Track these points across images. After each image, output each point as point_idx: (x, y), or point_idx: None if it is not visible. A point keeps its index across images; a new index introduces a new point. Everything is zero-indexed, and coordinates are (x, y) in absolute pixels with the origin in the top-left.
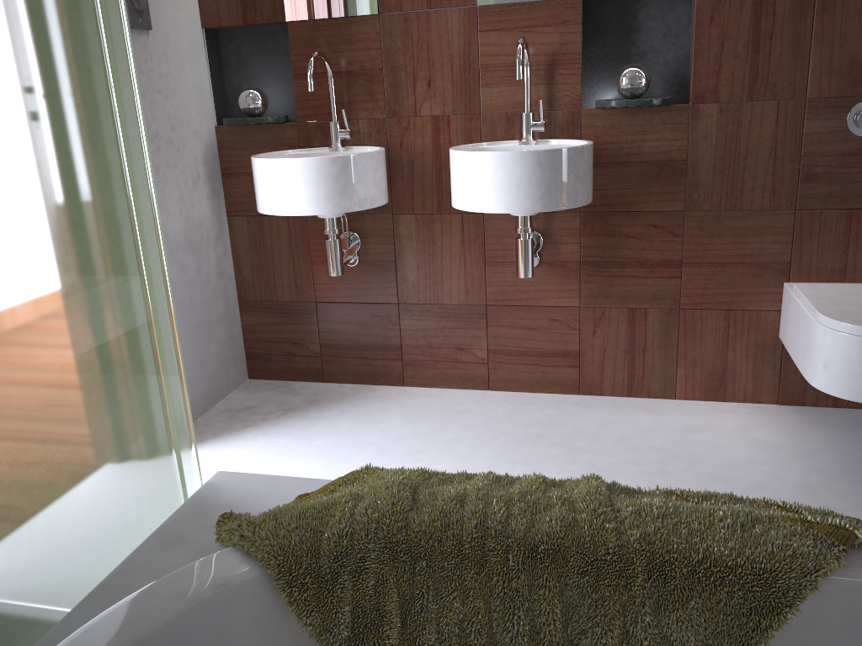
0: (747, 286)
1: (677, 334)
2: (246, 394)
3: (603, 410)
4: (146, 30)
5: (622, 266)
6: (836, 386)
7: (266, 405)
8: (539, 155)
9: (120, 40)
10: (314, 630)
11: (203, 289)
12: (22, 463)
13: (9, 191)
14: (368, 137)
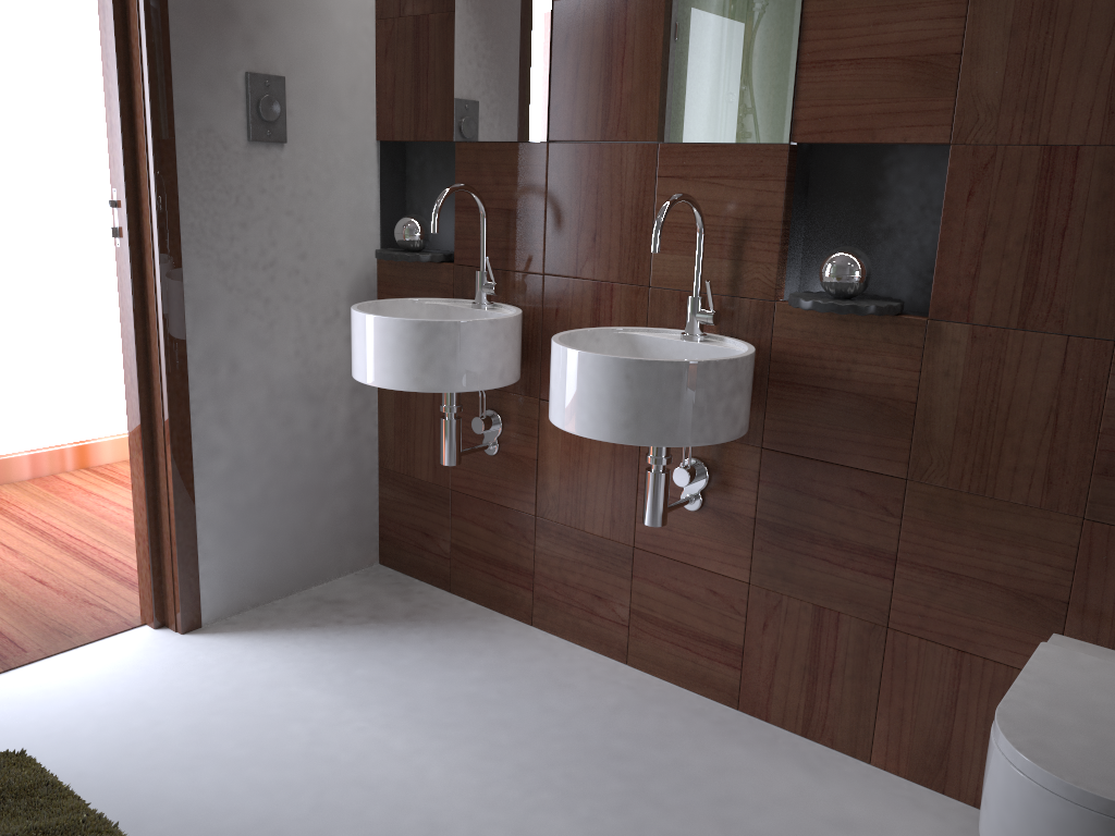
0: (995, 622)
1: (880, 665)
2: (356, 582)
3: (745, 746)
4: (280, 143)
5: (811, 540)
6: None
7: (361, 603)
8: (627, 365)
9: None
10: None
11: (318, 447)
12: None
13: None
14: (523, 295)
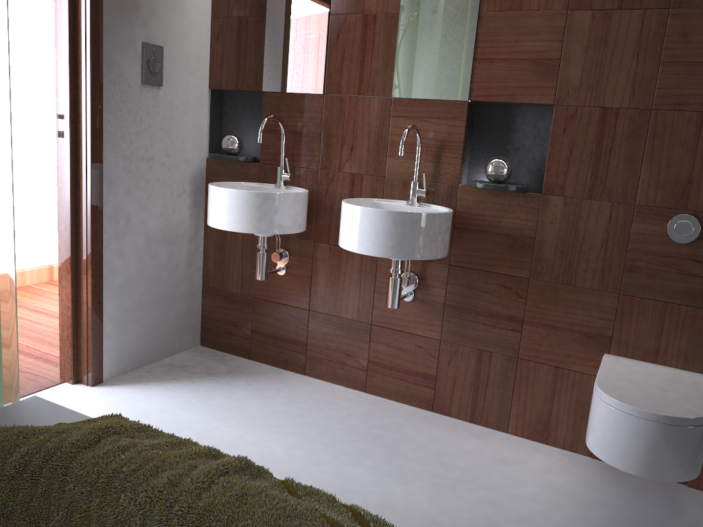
0: (574, 350)
1: (513, 378)
2: (190, 355)
3: (442, 428)
4: (158, 86)
5: (476, 313)
6: (598, 448)
7: (198, 366)
8: (394, 214)
9: None
10: None
11: (170, 272)
12: None
13: None
14: (305, 181)
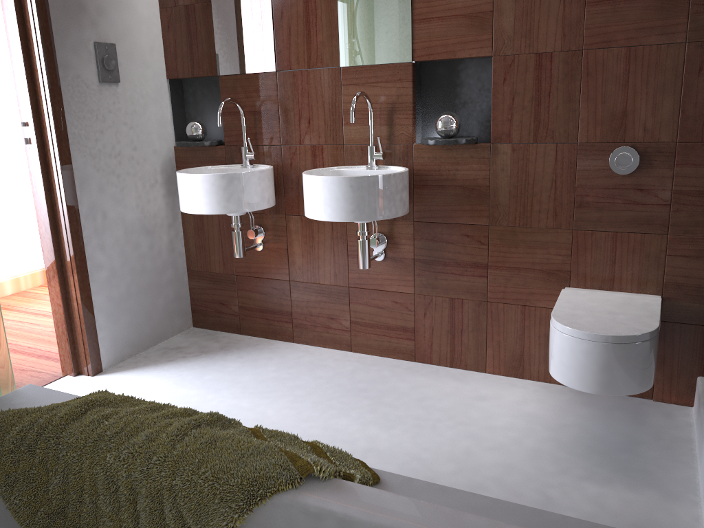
0: (538, 288)
1: (485, 321)
2: (184, 337)
3: (424, 376)
4: (116, 83)
5: (444, 264)
6: (558, 373)
7: (192, 346)
8: (351, 180)
9: None
10: None
11: (154, 260)
12: None
13: None
14: (269, 158)
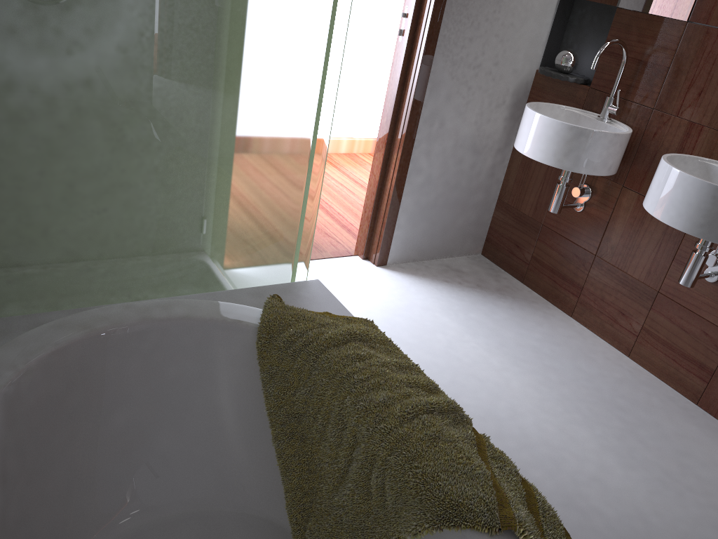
0: None
1: None
2: (468, 262)
3: (699, 427)
4: None
5: None
6: None
7: (471, 275)
8: (716, 190)
9: (339, 28)
10: (260, 367)
11: (470, 180)
12: (196, 218)
13: (234, 94)
14: (633, 119)
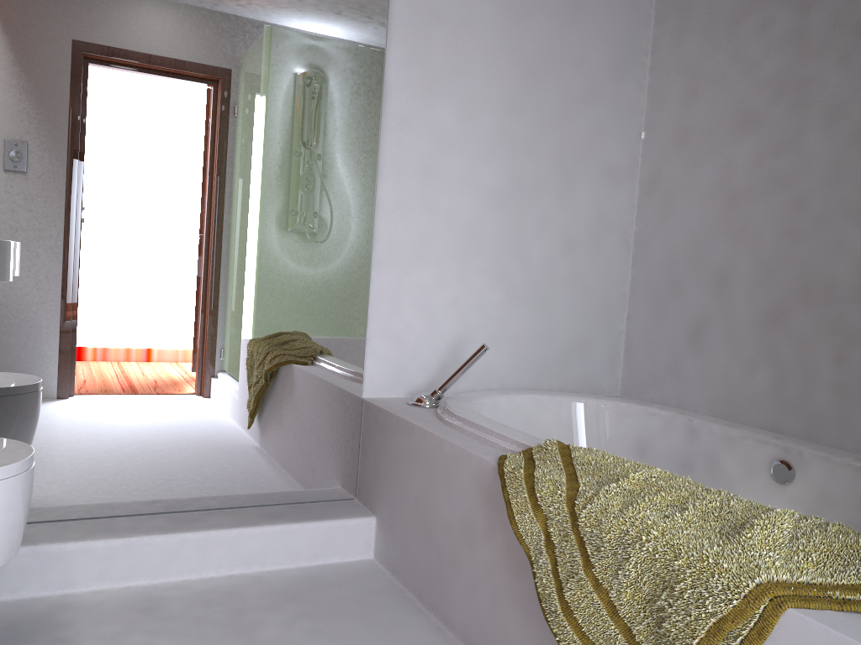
0: None
1: None
2: None
3: None
4: None
5: None
6: None
7: None
8: None
9: None
10: None
11: None
12: None
13: None
14: None
